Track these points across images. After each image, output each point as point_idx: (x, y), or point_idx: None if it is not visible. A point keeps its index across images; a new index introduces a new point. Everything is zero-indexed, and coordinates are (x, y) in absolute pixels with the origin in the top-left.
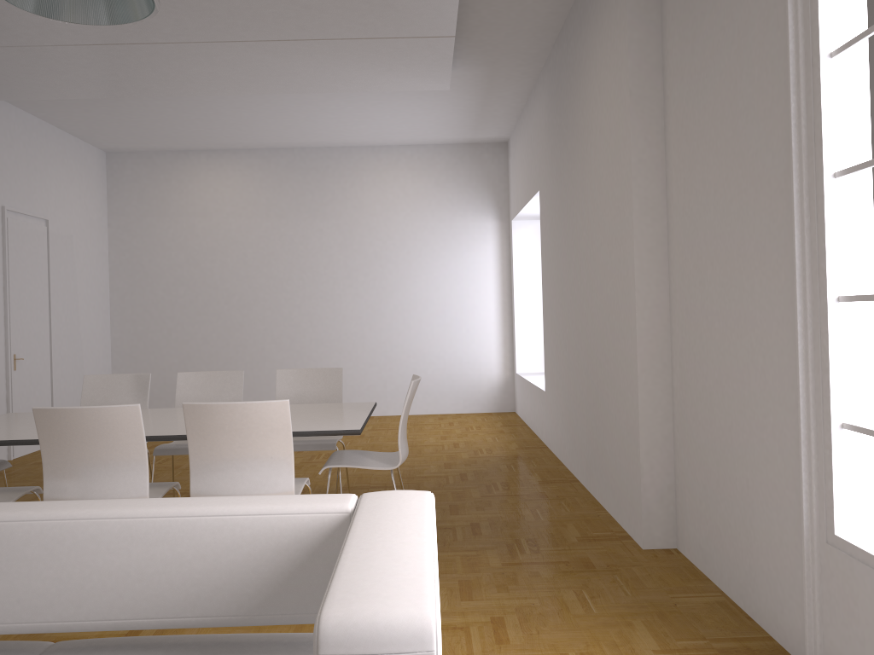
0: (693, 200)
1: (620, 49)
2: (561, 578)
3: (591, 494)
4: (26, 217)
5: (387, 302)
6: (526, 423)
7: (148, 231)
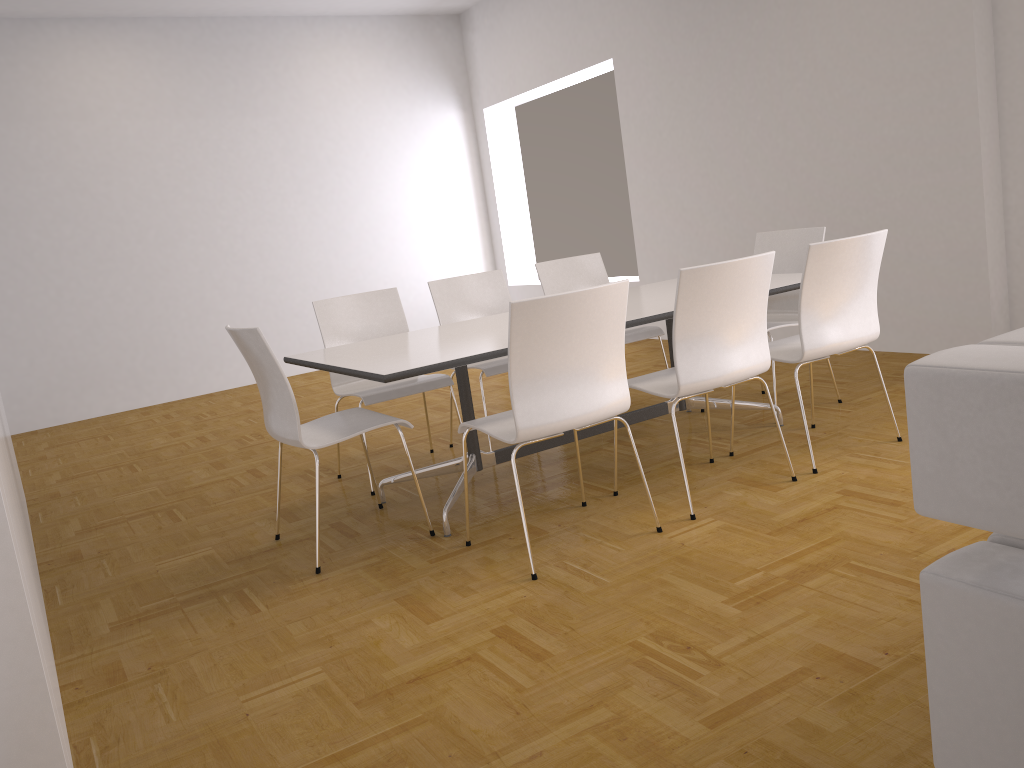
0: None
1: None
2: None
3: None
4: None
5: (351, 219)
6: None
7: None
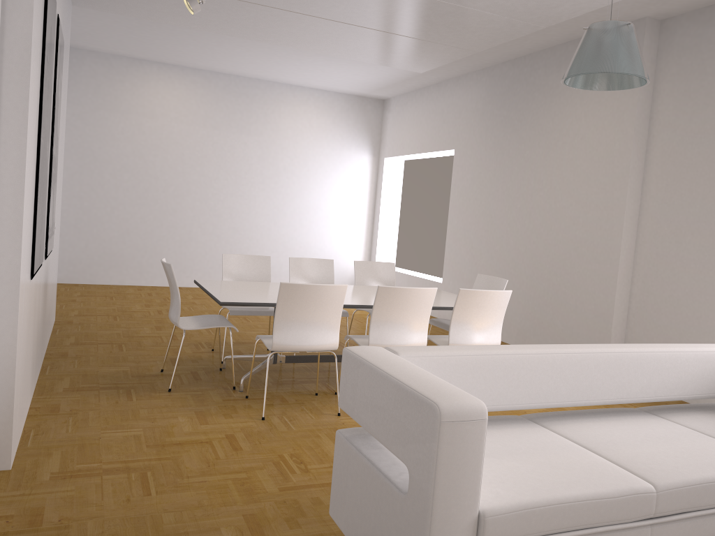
0: (676, 198)
1: (624, 100)
2: None
3: None
4: None
5: (289, 205)
6: None
7: (100, 122)
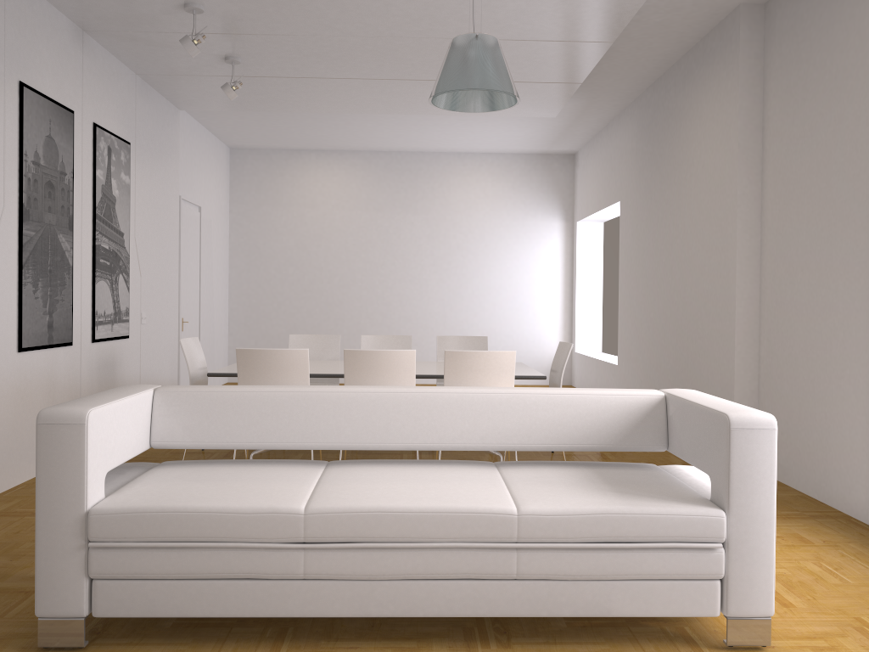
0: (787, 226)
1: (729, 111)
2: None
3: None
4: (189, 204)
5: (466, 287)
6: None
7: (263, 218)
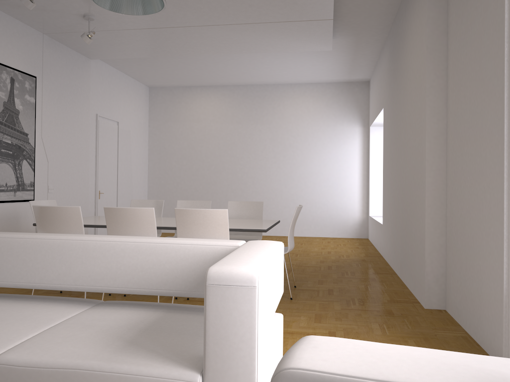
0: (459, 108)
1: (423, 23)
2: (372, 318)
3: (402, 280)
4: (107, 120)
5: (295, 172)
6: (373, 244)
7: (168, 129)
